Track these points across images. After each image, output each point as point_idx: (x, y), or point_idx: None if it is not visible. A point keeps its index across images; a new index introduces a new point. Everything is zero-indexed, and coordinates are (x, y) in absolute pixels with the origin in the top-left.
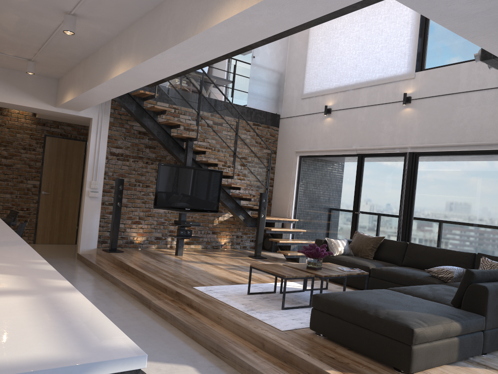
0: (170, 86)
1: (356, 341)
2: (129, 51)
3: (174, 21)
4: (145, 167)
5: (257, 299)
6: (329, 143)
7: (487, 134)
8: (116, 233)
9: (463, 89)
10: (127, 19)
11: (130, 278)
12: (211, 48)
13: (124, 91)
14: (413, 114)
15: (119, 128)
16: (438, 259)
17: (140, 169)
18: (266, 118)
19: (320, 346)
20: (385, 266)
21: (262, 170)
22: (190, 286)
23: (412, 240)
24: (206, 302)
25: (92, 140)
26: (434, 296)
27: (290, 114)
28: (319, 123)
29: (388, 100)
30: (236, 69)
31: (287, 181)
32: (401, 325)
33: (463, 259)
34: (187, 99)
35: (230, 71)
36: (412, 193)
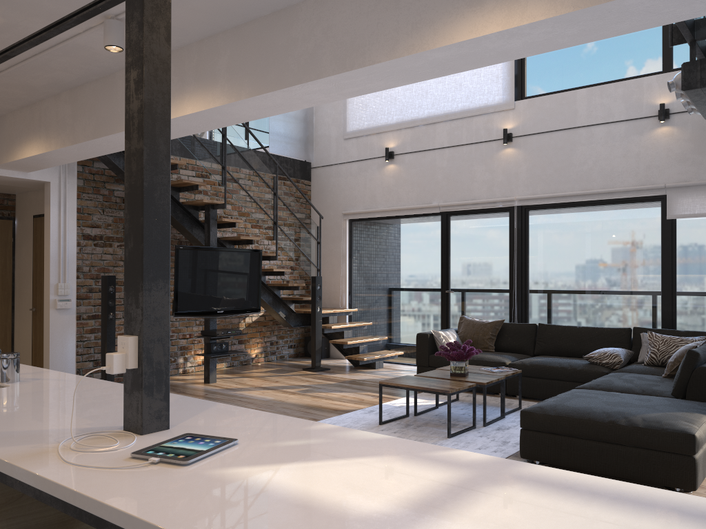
0: None
1: (605, 462)
2: (209, 79)
3: (334, 36)
4: None
5: (400, 429)
6: (395, 199)
7: (620, 178)
8: None
9: (583, 123)
10: (210, 28)
11: None
12: (395, 77)
13: None
14: (517, 156)
15: (94, 196)
16: (584, 340)
17: None
18: (294, 168)
19: None
20: (518, 358)
21: (311, 244)
22: None
23: (530, 320)
24: None
25: (52, 218)
26: (641, 389)
27: (328, 161)
28: (377, 172)
29: (479, 138)
30: None
31: (334, 256)
32: (675, 432)
33: (617, 337)
34: (207, 146)
35: None
36: (525, 259)
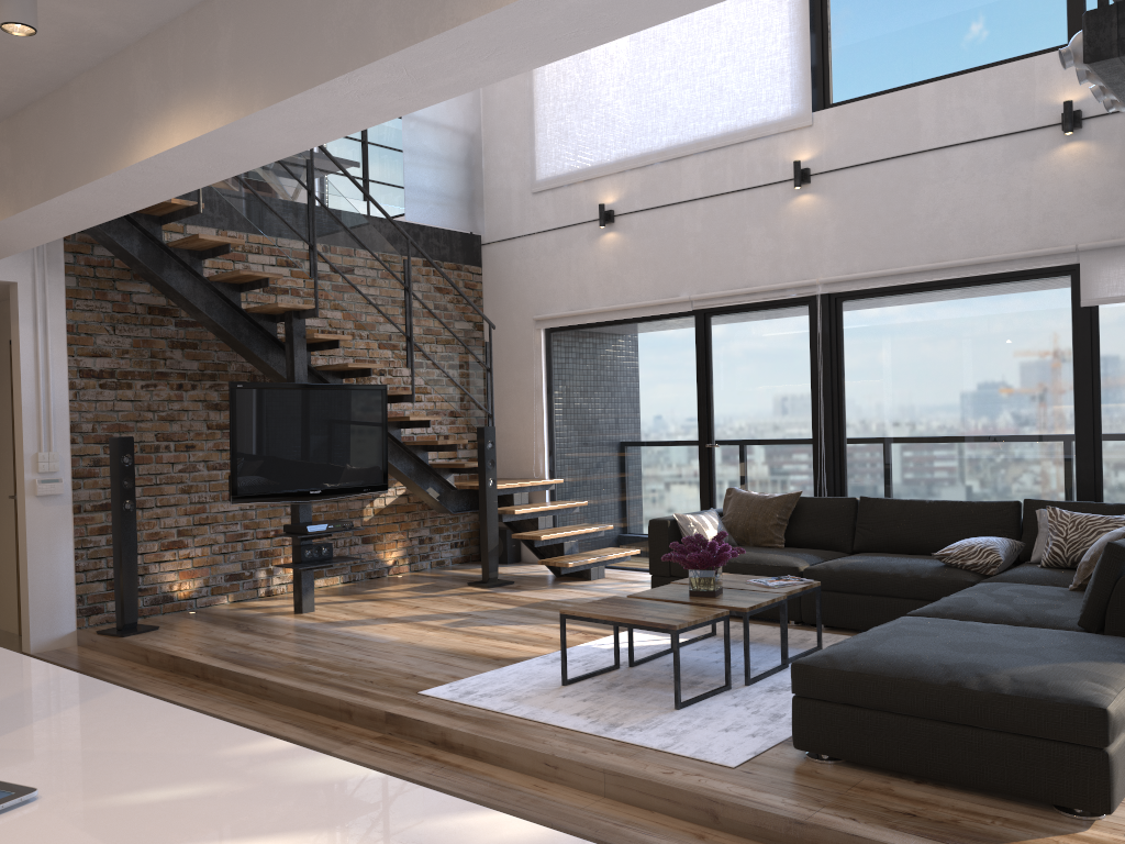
0: (234, 182)
1: (943, 759)
2: (205, 79)
3: None
4: (176, 398)
5: (596, 694)
6: (618, 292)
7: (998, 239)
8: (132, 584)
9: (931, 144)
10: None
11: (223, 699)
12: (512, 51)
13: (157, 198)
14: (819, 207)
15: (96, 304)
16: (939, 525)
17: (164, 405)
18: (452, 245)
19: (853, 789)
20: (824, 558)
21: (475, 373)
22: (408, 690)
23: (850, 490)
24: (487, 727)
25: (24, 343)
26: (1026, 615)
27: (508, 233)
28: (588, 247)
29: (754, 180)
30: (368, 130)
31: (522, 392)
32: (1070, 703)
33: (995, 517)
34: (280, 212)
35: (355, 136)
36: (837, 385)
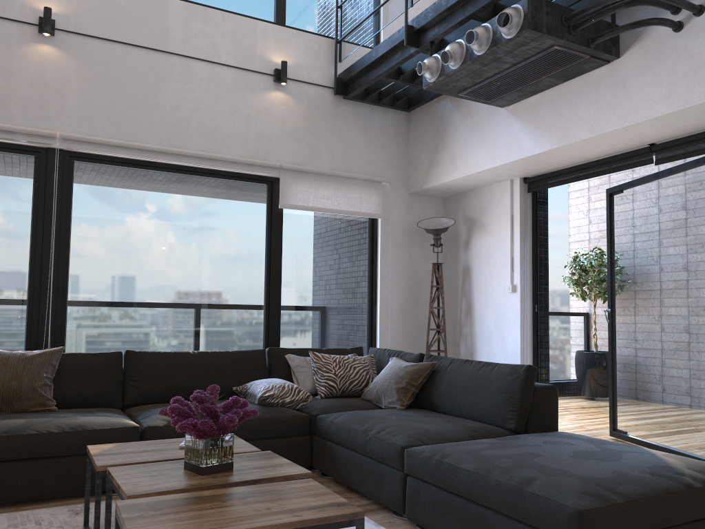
0: None
1: None
2: None
3: None
4: None
5: None
6: None
7: (226, 143)
8: None
9: (178, 50)
10: None
11: None
12: None
13: None
14: (62, 63)
15: None
16: (210, 373)
17: None
18: None
19: None
20: (122, 415)
21: None
22: None
23: (70, 347)
24: None
25: None
26: (469, 429)
27: None
28: None
29: None
30: None
31: None
32: None
33: (254, 363)
34: None
35: None
36: (65, 242)
